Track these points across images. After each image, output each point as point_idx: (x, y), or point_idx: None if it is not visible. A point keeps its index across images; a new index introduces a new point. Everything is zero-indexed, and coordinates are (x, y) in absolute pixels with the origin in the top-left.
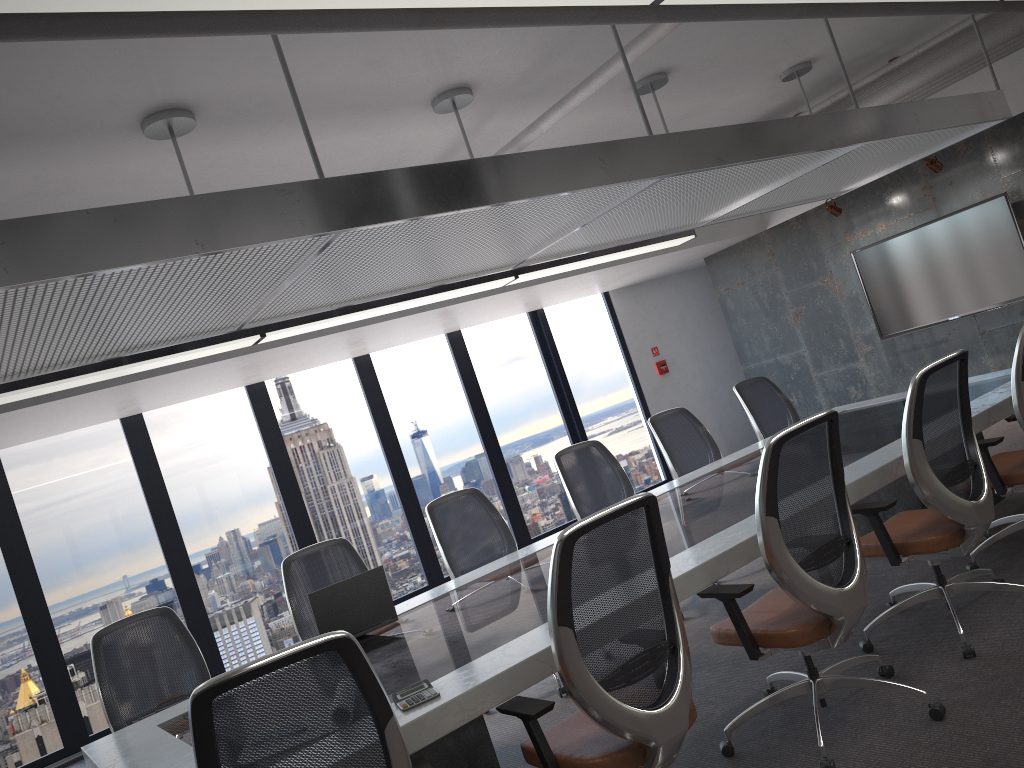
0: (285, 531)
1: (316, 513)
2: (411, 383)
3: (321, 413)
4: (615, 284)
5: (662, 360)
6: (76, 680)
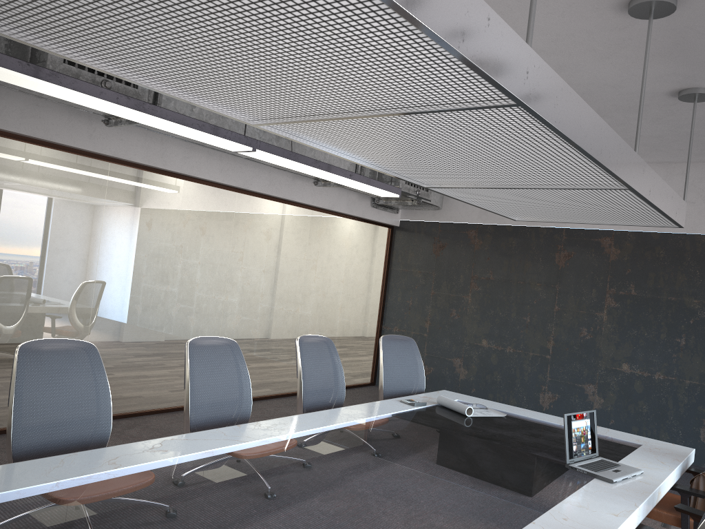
0: None
1: None
2: None
3: None
4: None
5: None
6: None
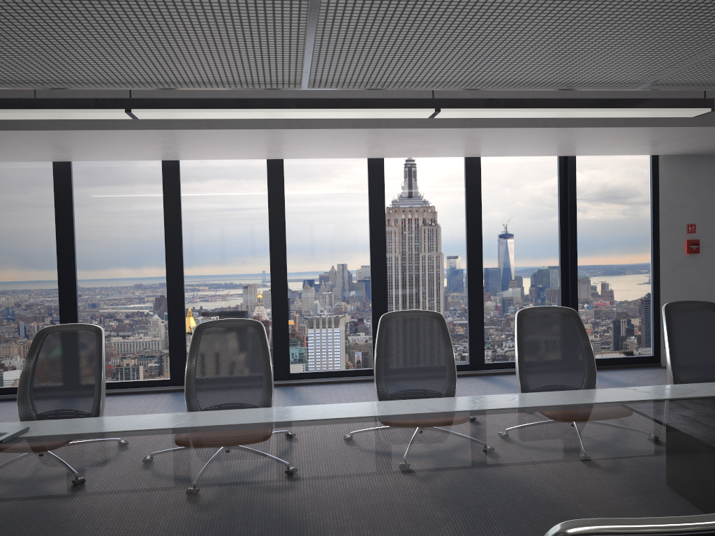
0: (264, 286)
1: (294, 279)
2: (415, 194)
3: (324, 199)
4: (657, 149)
5: (695, 239)
6: None
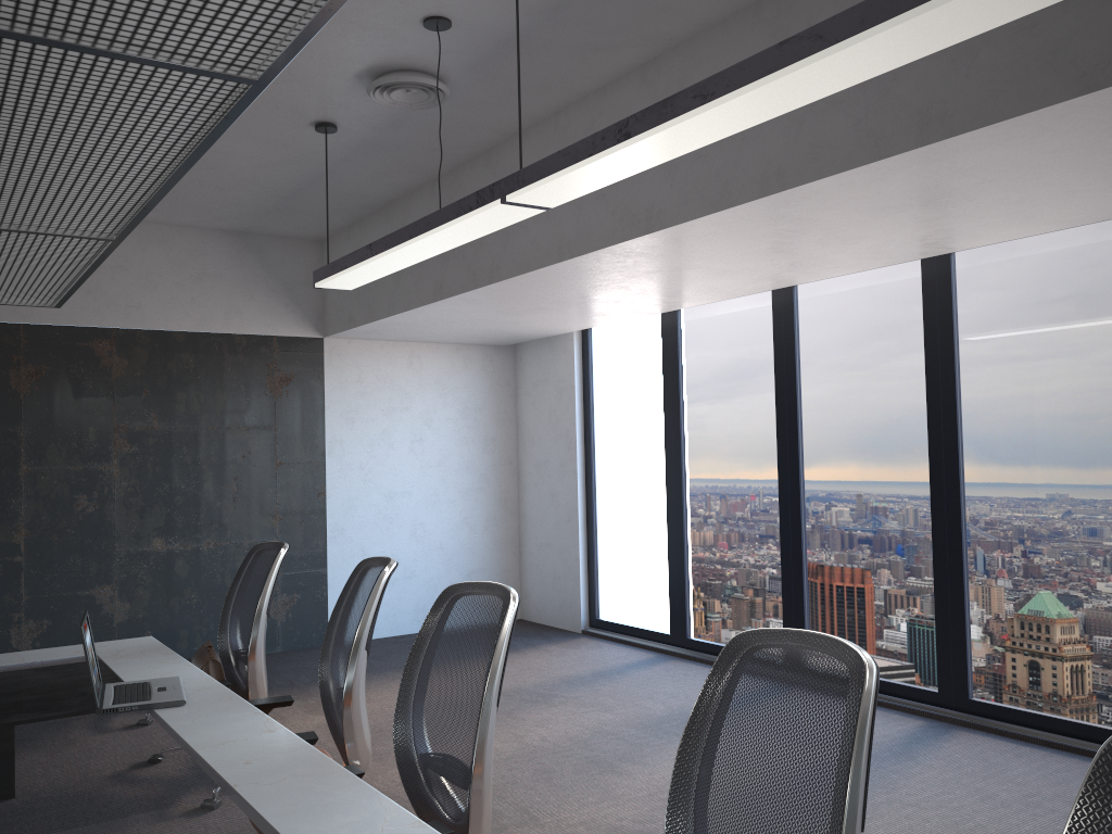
0: None
1: None
2: None
3: None
4: None
5: None
6: (808, 593)
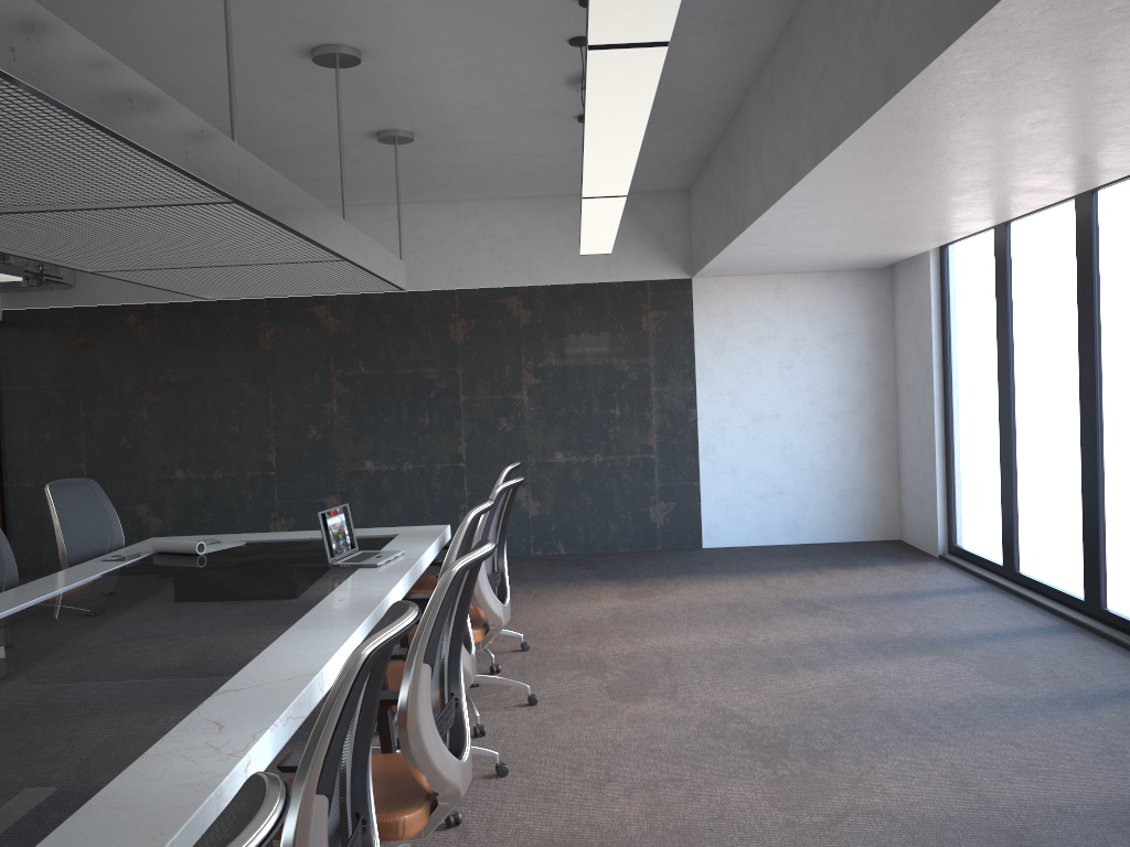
0: None
1: None
2: None
3: None
4: None
5: None
6: (1103, 532)
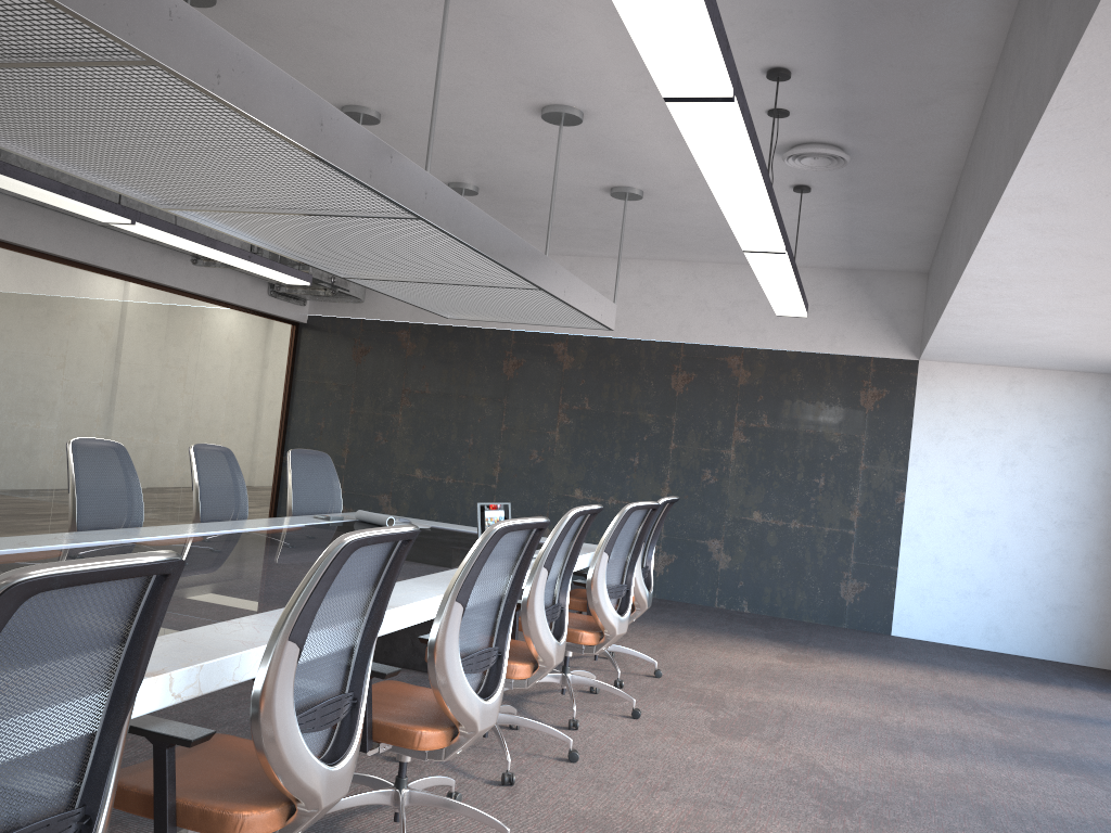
0: None
1: None
2: None
3: None
4: None
5: None
6: None
